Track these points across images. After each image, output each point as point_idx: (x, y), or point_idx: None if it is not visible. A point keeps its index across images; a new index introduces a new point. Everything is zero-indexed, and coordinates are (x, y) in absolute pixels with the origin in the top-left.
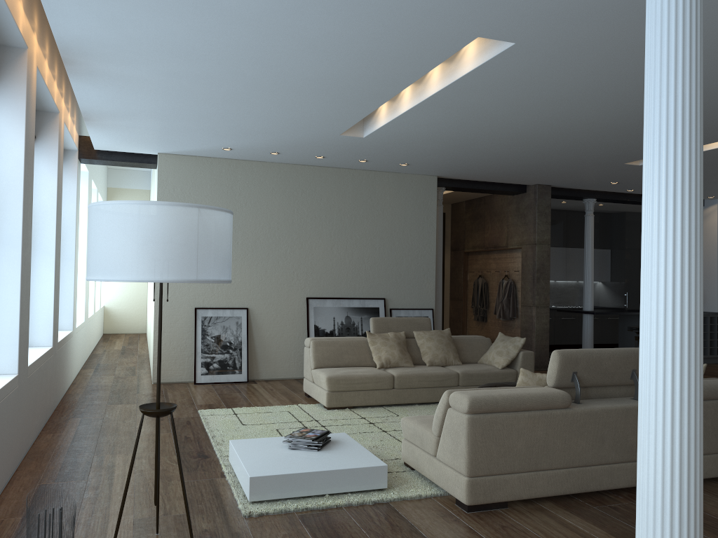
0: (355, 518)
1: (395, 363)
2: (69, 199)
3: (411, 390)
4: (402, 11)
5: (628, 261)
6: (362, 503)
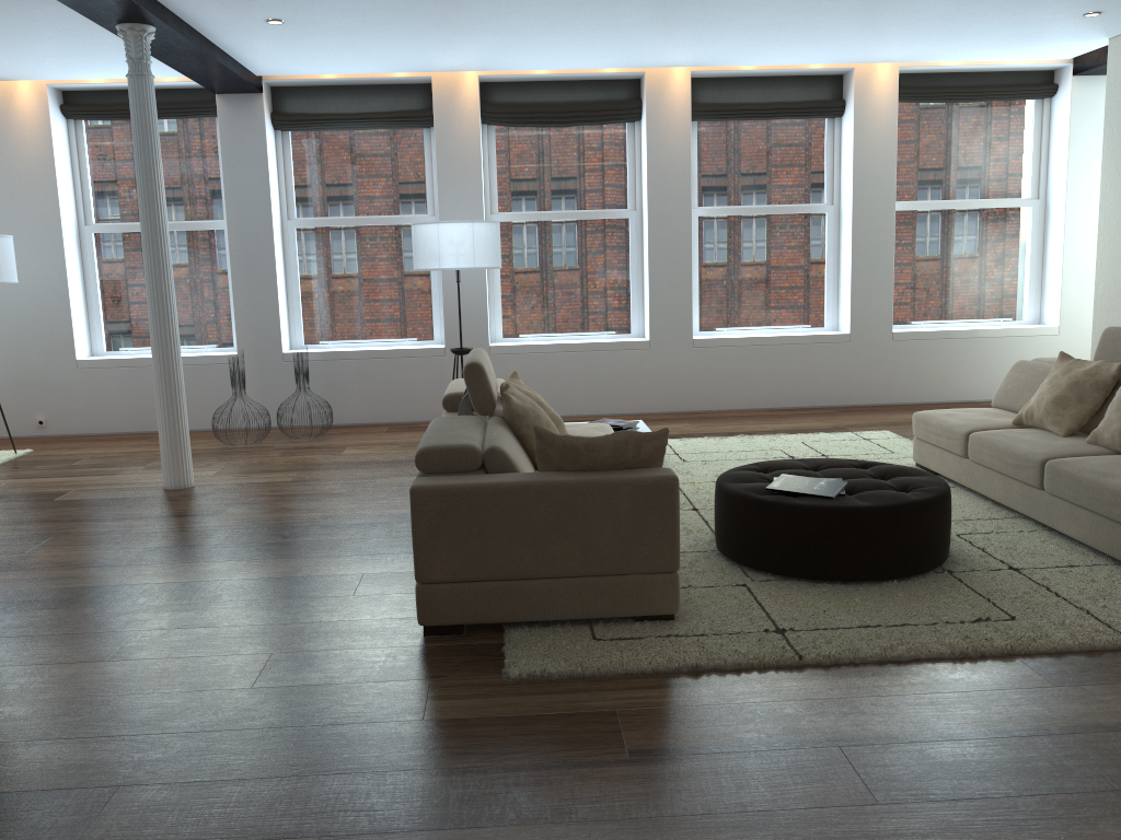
0: None
1: (1038, 421)
2: (1063, 139)
3: (983, 470)
4: (450, 8)
5: None
6: None
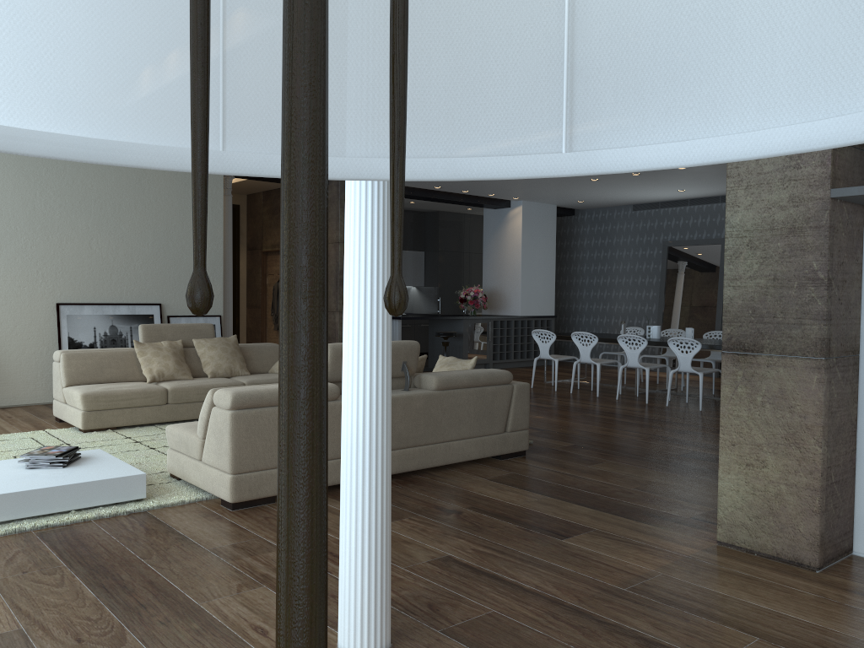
0: (106, 528)
1: (170, 376)
2: None
3: (189, 405)
4: None
5: (442, 264)
6: (115, 514)
